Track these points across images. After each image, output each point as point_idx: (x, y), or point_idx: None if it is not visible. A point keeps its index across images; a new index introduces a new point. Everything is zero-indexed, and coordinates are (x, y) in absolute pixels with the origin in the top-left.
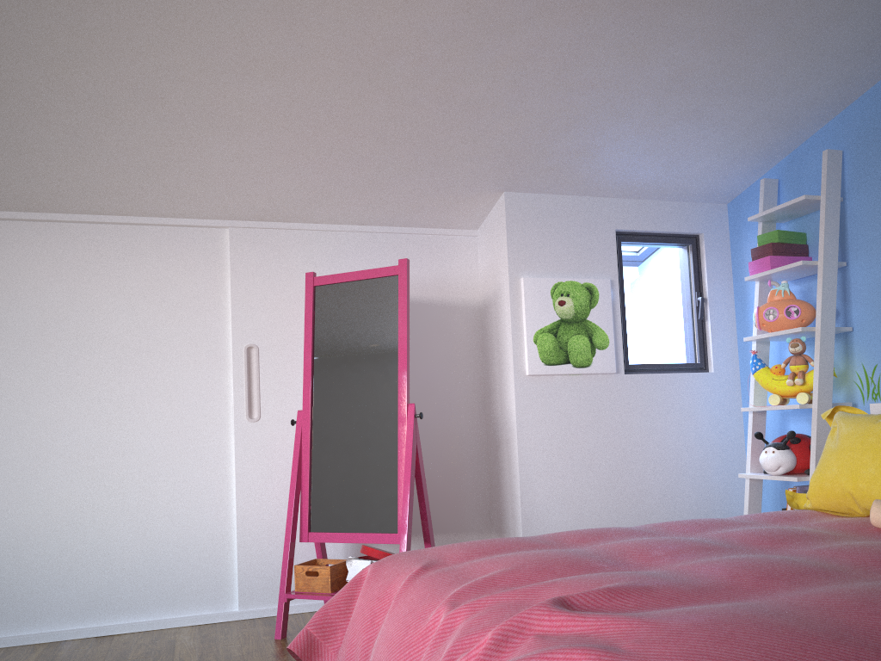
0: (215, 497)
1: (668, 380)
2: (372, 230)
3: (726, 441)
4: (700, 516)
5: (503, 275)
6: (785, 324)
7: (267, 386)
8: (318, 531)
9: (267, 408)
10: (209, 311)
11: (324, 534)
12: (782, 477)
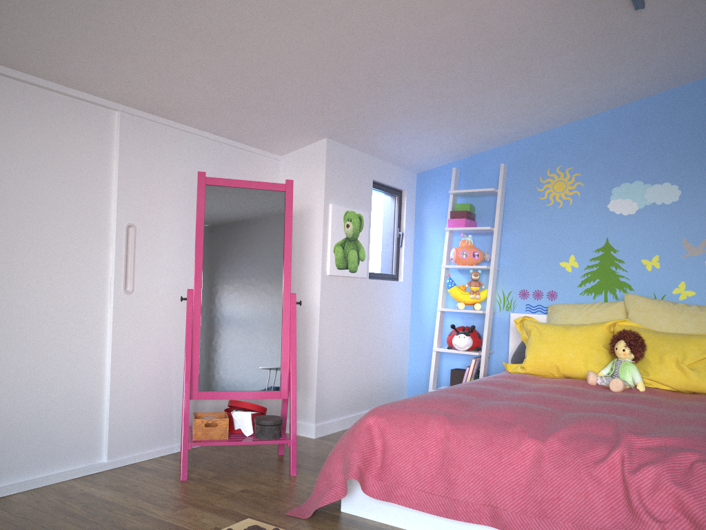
0: (92, 361)
1: (385, 285)
2: (220, 140)
3: (403, 326)
4: (390, 373)
5: (316, 199)
6: (471, 262)
7: (140, 262)
8: (207, 390)
9: (139, 282)
10: (97, 186)
11: (214, 392)
12: (467, 352)
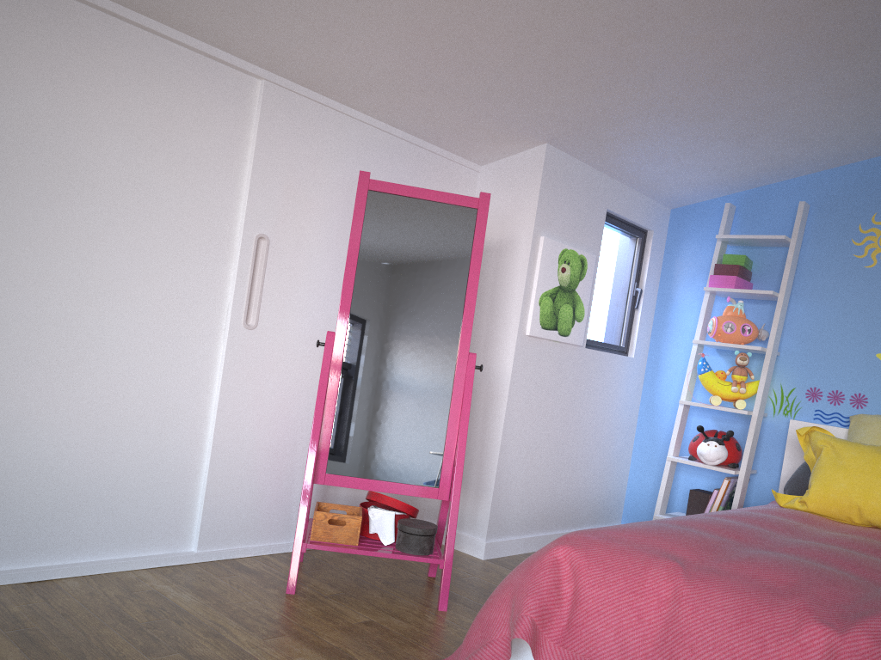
0: (191, 414)
1: (608, 359)
2: (399, 135)
3: (627, 420)
4: (601, 483)
5: (523, 228)
6: (737, 339)
7: (270, 289)
8: (338, 474)
9: (266, 316)
10: (223, 179)
11: (347, 478)
12: (718, 468)
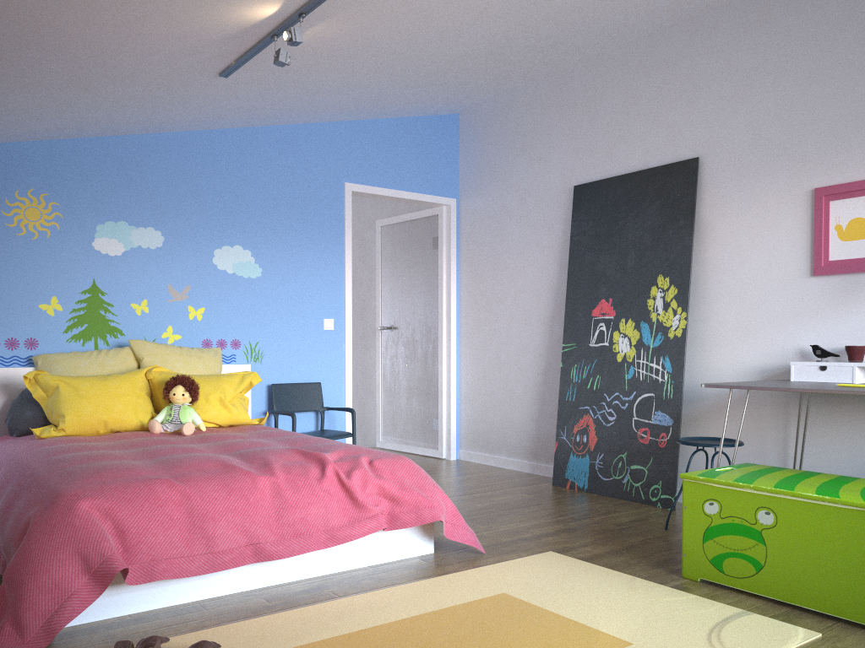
0: None
1: None
2: None
3: None
4: None
5: None
6: None
7: None
8: None
9: None
10: None
11: None
12: None
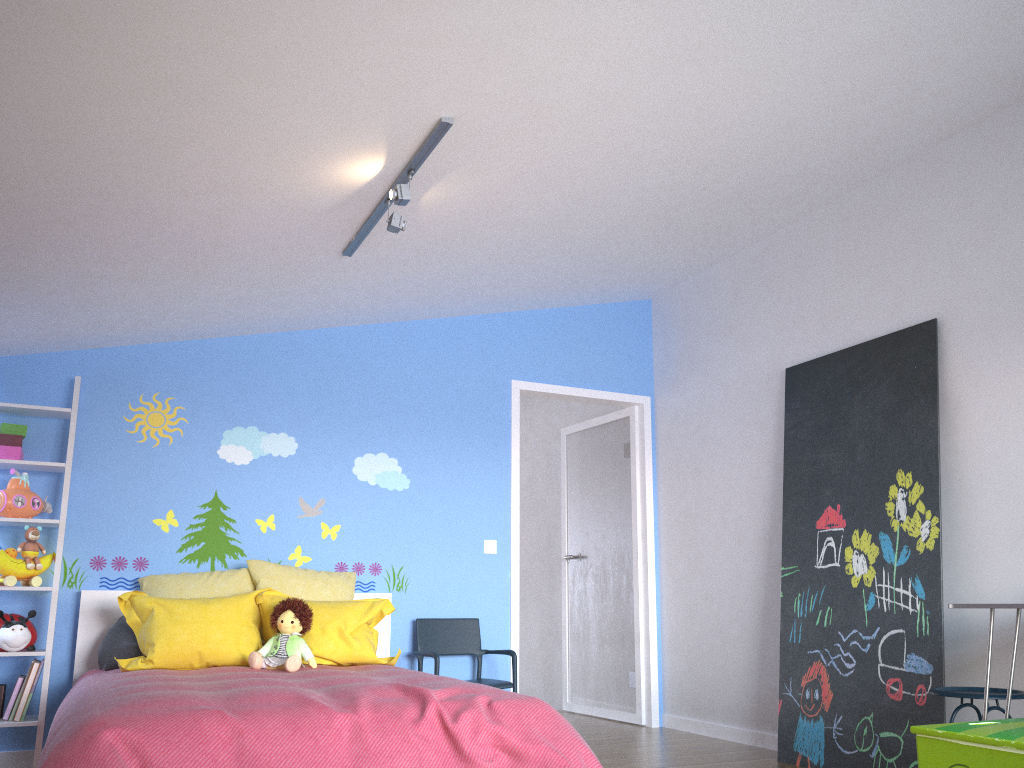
0: None
1: None
2: None
3: None
4: None
5: None
6: (28, 513)
7: None
8: None
9: None
10: None
11: None
12: (26, 652)
